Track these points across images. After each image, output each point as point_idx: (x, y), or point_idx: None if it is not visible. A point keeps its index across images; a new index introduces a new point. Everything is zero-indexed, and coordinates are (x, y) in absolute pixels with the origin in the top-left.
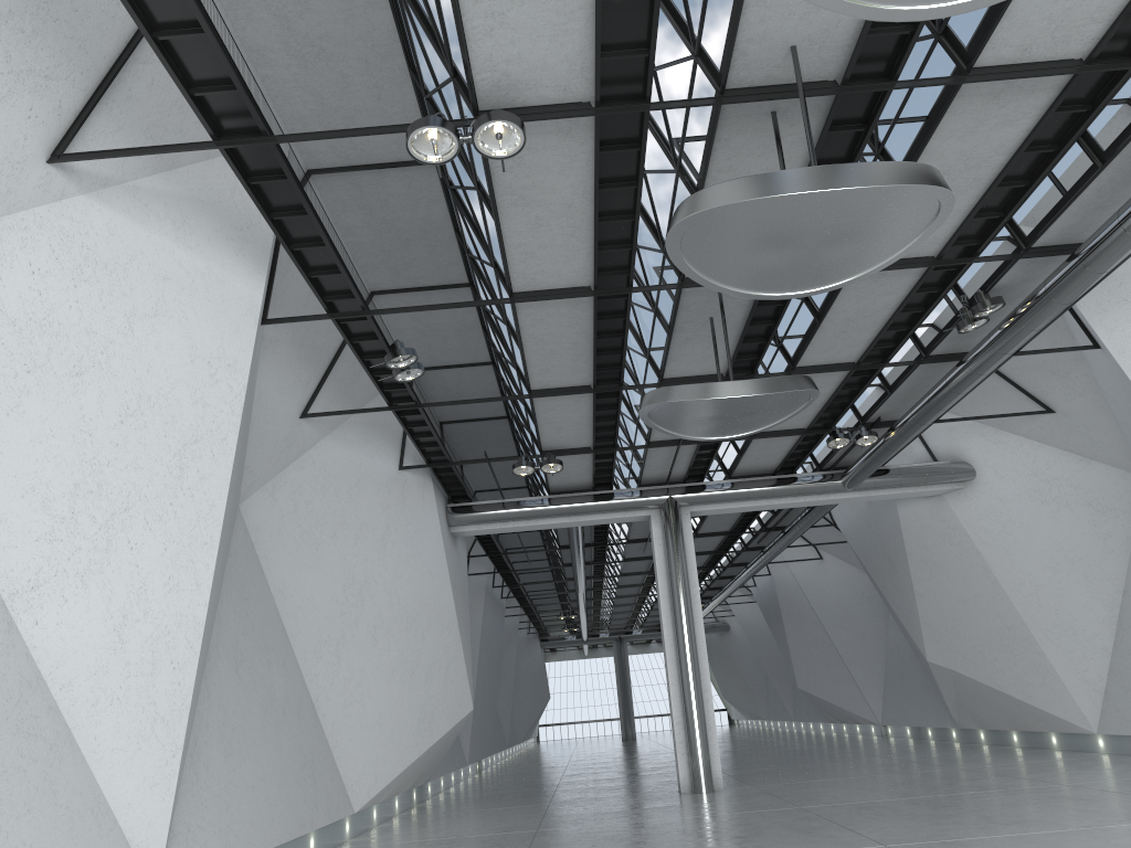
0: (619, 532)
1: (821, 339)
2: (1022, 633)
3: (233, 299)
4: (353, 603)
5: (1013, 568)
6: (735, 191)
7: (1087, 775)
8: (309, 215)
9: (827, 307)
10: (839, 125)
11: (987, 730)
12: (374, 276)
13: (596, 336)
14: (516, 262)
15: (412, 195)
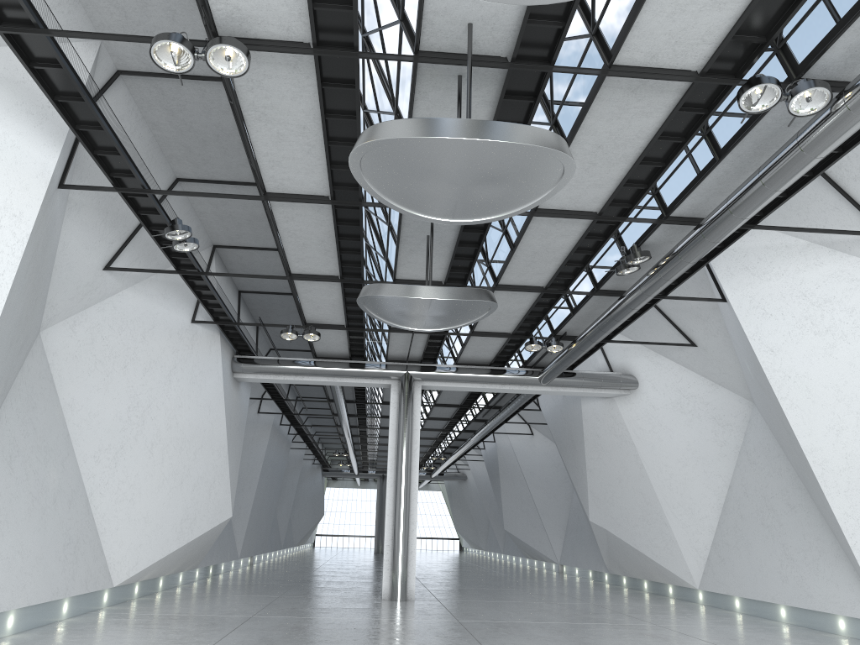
0: (374, 395)
1: (516, 265)
2: (656, 508)
3: (26, 163)
4: (135, 422)
5: (656, 458)
6: (395, 129)
7: (677, 619)
8: (86, 102)
9: (518, 240)
10: (514, 95)
11: (628, 577)
12: (179, 166)
13: (339, 237)
14: (266, 167)
15: (205, 105)
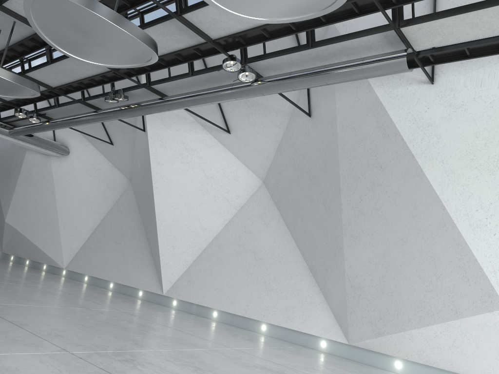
0: None
1: (45, 70)
2: (55, 222)
3: None
4: None
5: (65, 196)
6: None
7: (58, 285)
8: None
9: (59, 60)
10: None
11: (16, 256)
12: None
13: None
14: None
15: None
